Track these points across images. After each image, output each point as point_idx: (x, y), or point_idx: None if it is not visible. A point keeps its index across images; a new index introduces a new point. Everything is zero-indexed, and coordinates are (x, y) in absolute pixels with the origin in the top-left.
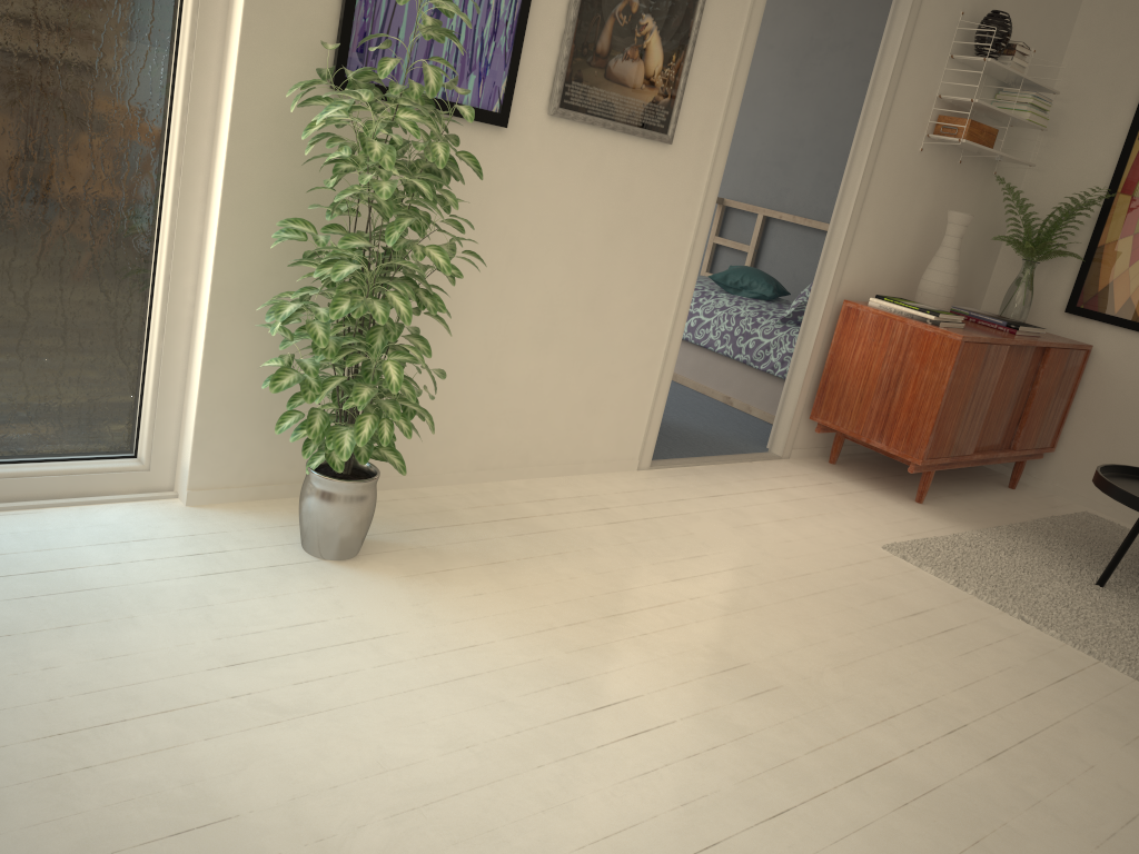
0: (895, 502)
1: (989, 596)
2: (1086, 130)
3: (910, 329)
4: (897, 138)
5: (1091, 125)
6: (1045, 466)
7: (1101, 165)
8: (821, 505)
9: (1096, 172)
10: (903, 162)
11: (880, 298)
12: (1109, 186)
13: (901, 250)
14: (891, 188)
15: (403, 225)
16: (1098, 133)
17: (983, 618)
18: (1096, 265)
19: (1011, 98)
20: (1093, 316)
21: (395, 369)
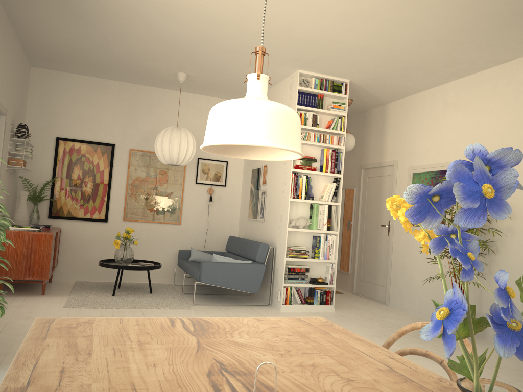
0: (39, 296)
1: (104, 306)
2: (39, 157)
3: (31, 235)
4: (2, 168)
5: (40, 155)
6: (54, 271)
7: (47, 168)
8: (28, 305)
9: (46, 171)
10: (3, 176)
11: (12, 226)
12: (52, 175)
13: None
14: (2, 186)
15: (2, 234)
16: (43, 158)
17: (112, 311)
18: (55, 201)
19: (23, 149)
20: (59, 218)
21: (9, 285)
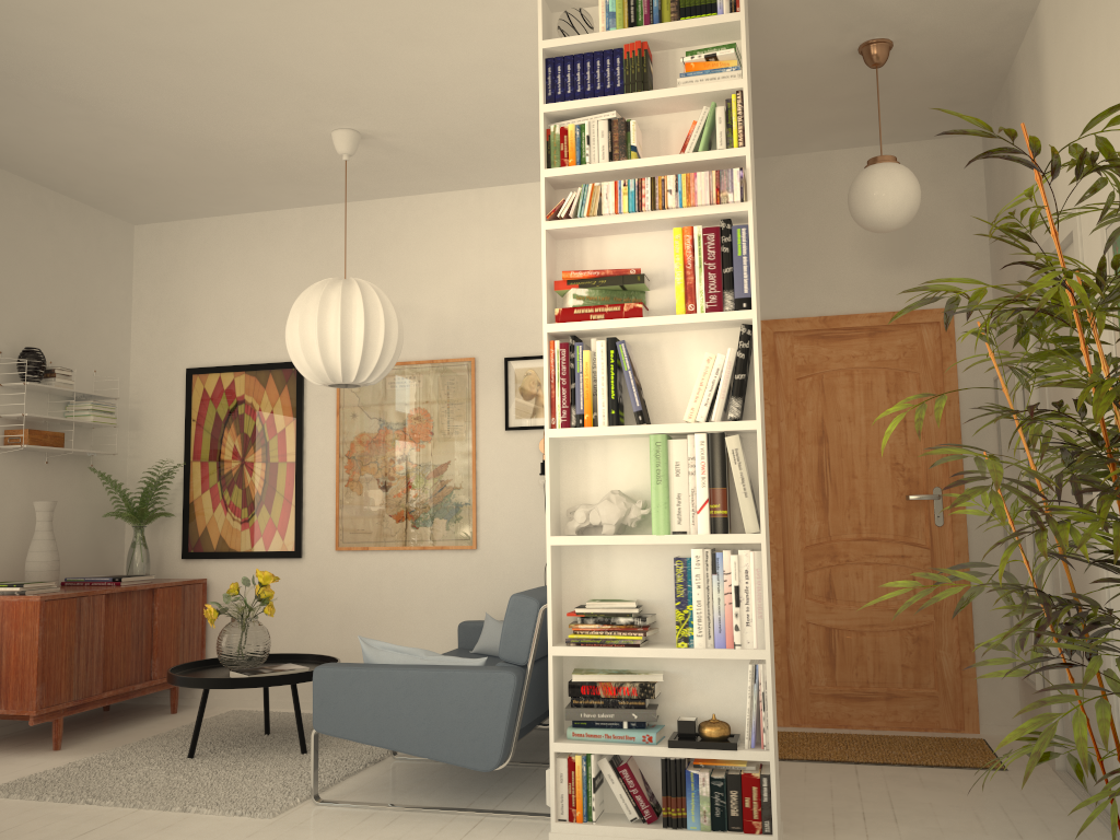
0: (30, 756)
1: (65, 796)
2: (159, 421)
3: (1, 603)
4: None
5: (162, 416)
6: None
7: (176, 443)
8: None
9: (174, 449)
10: None
11: None
12: (184, 457)
13: (6, 542)
14: None
15: None
16: (168, 421)
17: (46, 814)
18: (192, 517)
19: (77, 407)
20: (202, 555)
21: None
